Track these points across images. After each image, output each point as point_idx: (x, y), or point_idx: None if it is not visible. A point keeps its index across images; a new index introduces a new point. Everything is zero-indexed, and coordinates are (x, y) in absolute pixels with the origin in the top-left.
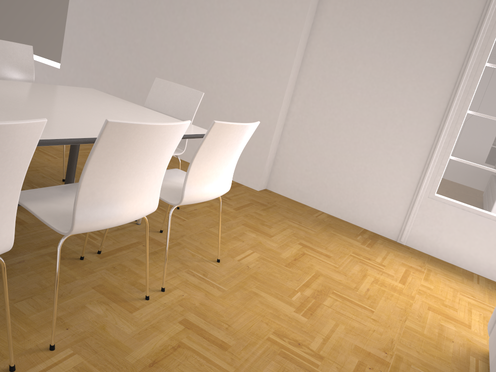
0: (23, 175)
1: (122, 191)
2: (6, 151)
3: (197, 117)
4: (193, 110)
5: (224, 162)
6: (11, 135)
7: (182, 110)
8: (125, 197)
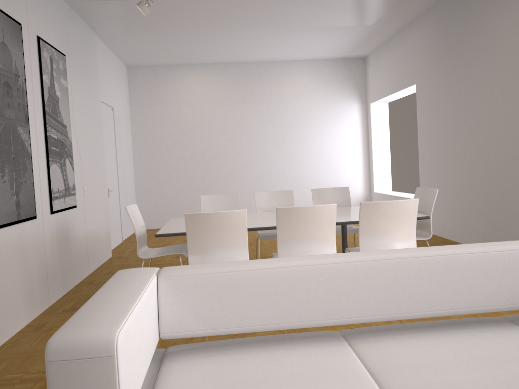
0: (246, 233)
1: (301, 243)
2: (233, 222)
3: (504, 214)
4: (432, 204)
5: (392, 230)
6: (232, 215)
7: (428, 206)
8: (304, 247)
